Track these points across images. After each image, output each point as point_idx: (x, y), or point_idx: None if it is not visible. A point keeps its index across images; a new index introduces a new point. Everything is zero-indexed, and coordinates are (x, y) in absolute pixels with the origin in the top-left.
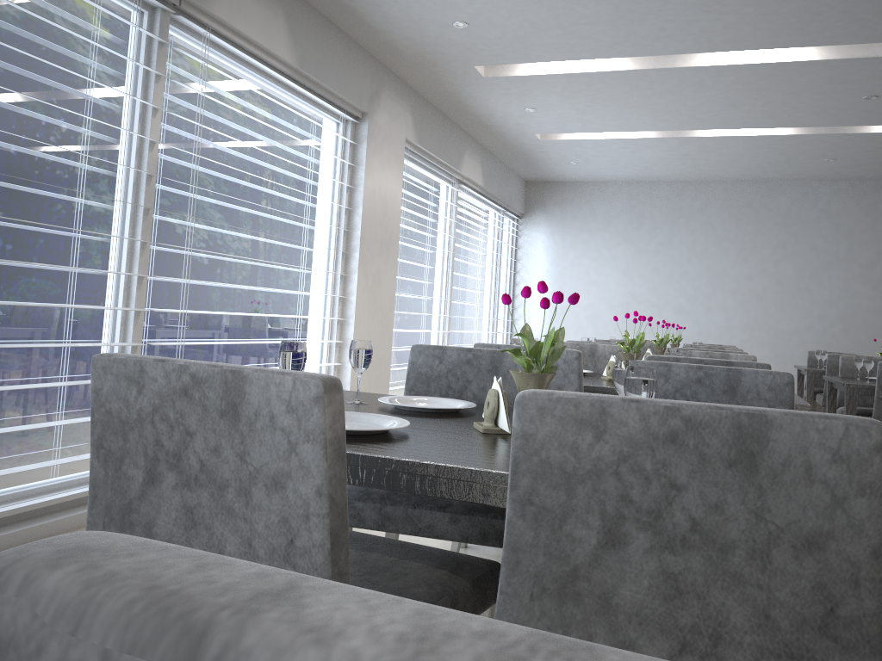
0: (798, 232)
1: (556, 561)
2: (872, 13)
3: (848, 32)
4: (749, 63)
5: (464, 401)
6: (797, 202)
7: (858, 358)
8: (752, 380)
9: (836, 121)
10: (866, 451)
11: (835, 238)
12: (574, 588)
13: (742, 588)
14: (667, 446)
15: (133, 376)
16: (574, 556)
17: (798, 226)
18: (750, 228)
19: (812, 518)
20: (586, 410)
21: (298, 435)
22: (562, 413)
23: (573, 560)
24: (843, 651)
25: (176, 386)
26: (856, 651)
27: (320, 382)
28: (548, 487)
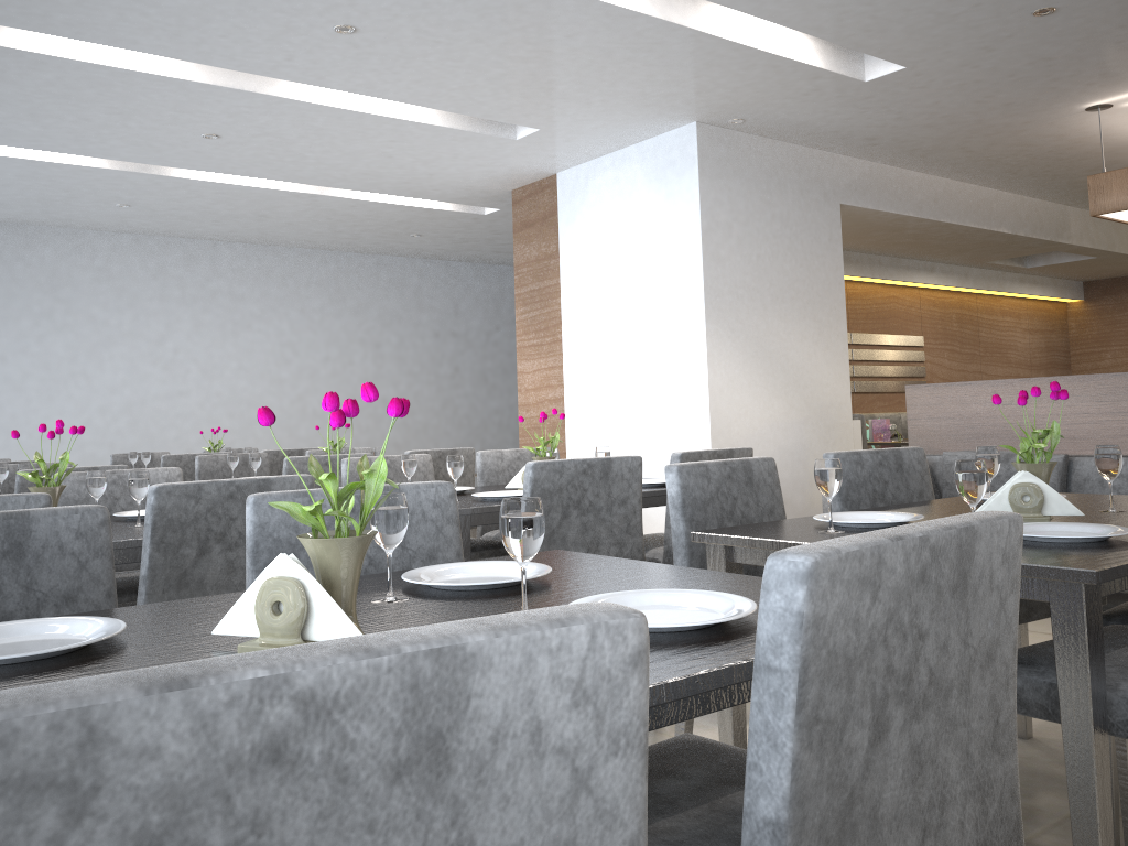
0: (71, 298)
1: (837, 792)
2: (265, 37)
3: (229, 53)
4: (87, 61)
5: (64, 618)
6: (68, 257)
7: (233, 456)
8: (415, 498)
9: (157, 159)
10: (1016, 545)
11: (119, 307)
12: (851, 819)
13: (955, 732)
14: (918, 587)
15: (45, 771)
16: (850, 774)
17: (71, 290)
18: (2, 290)
19: (990, 629)
20: (867, 564)
21: (595, 748)
22: (849, 575)
23: (850, 781)
24: (1002, 759)
25: (239, 746)
26: (1007, 754)
27: (643, 619)
28: (832, 688)
